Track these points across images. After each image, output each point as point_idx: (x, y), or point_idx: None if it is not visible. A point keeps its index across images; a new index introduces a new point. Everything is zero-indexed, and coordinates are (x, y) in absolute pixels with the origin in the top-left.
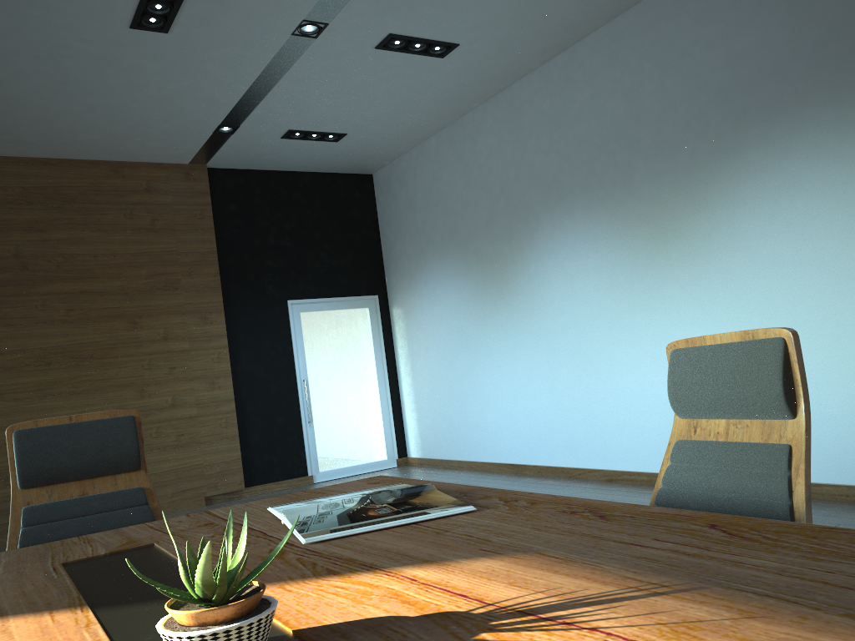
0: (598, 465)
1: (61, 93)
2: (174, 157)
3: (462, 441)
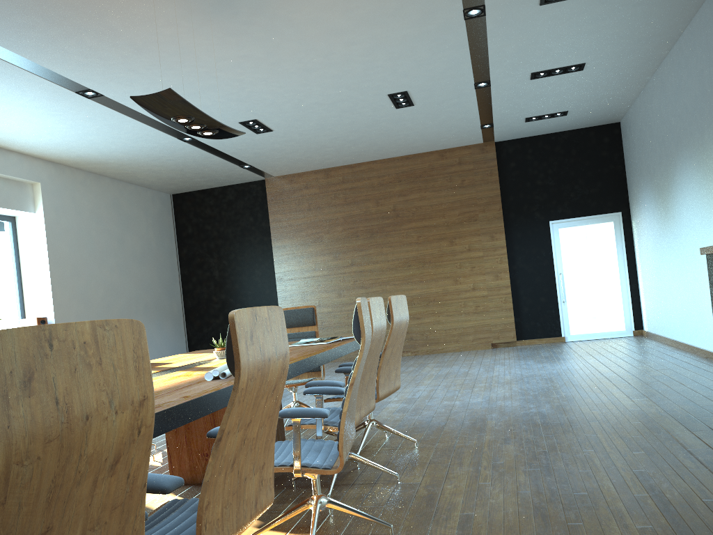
0: (704, 346)
1: (390, 133)
2: (471, 142)
3: (660, 322)
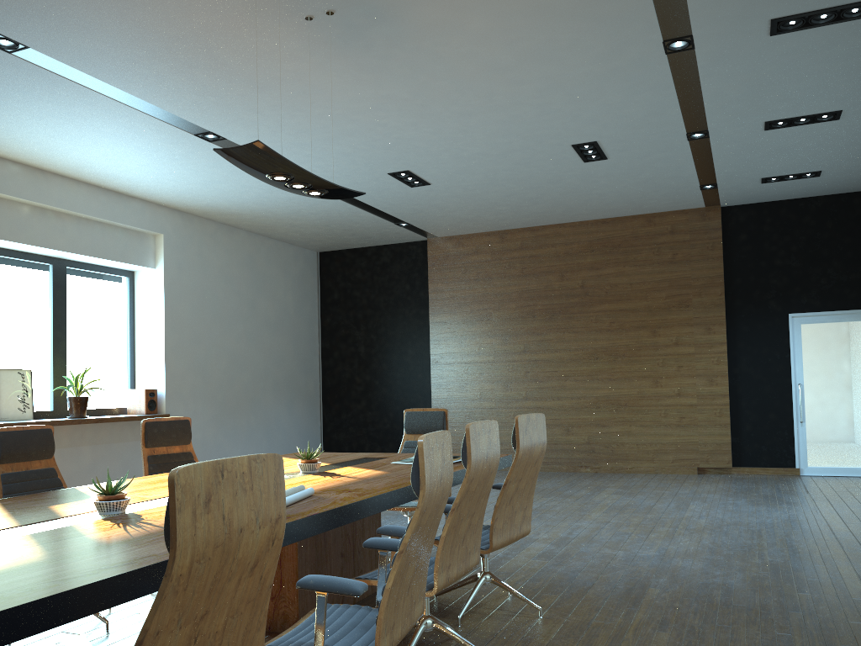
0: None
1: (579, 192)
2: (689, 205)
3: None
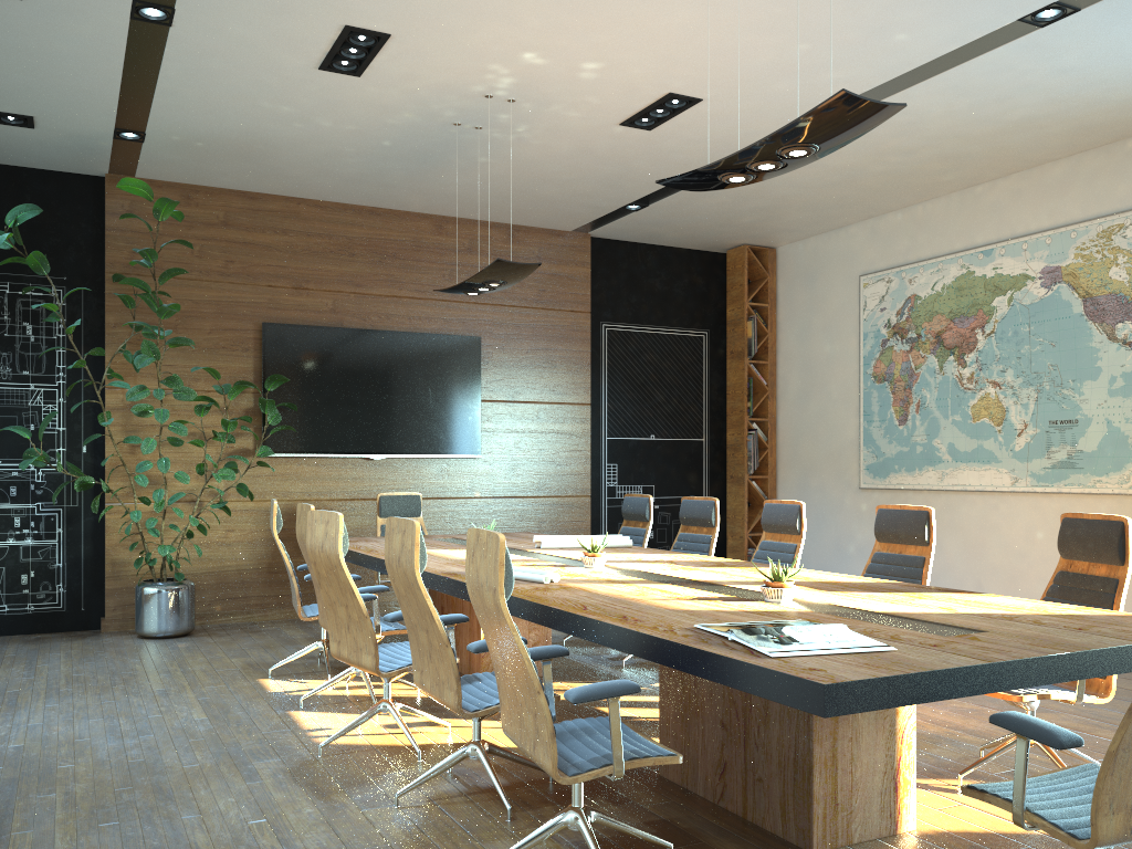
0: None
1: None
2: None
3: None
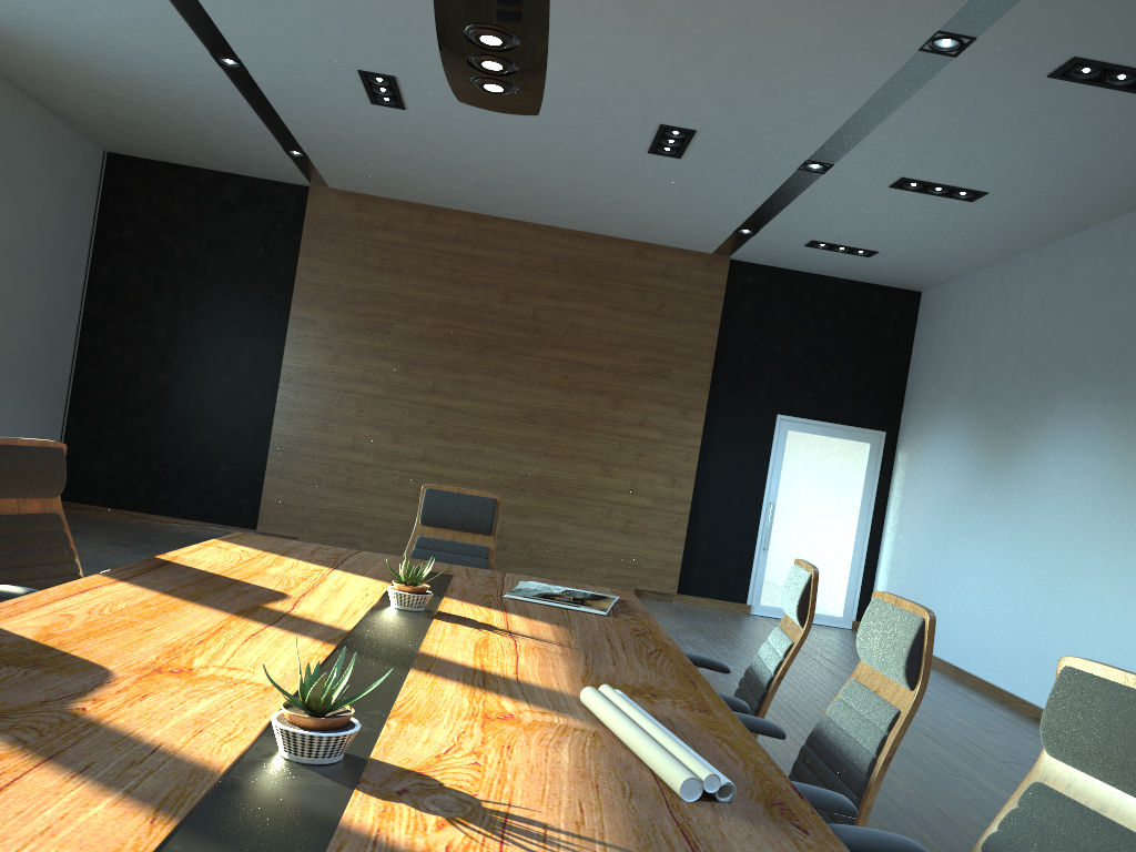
0: (1032, 698)
1: (593, 189)
2: (697, 246)
3: None
